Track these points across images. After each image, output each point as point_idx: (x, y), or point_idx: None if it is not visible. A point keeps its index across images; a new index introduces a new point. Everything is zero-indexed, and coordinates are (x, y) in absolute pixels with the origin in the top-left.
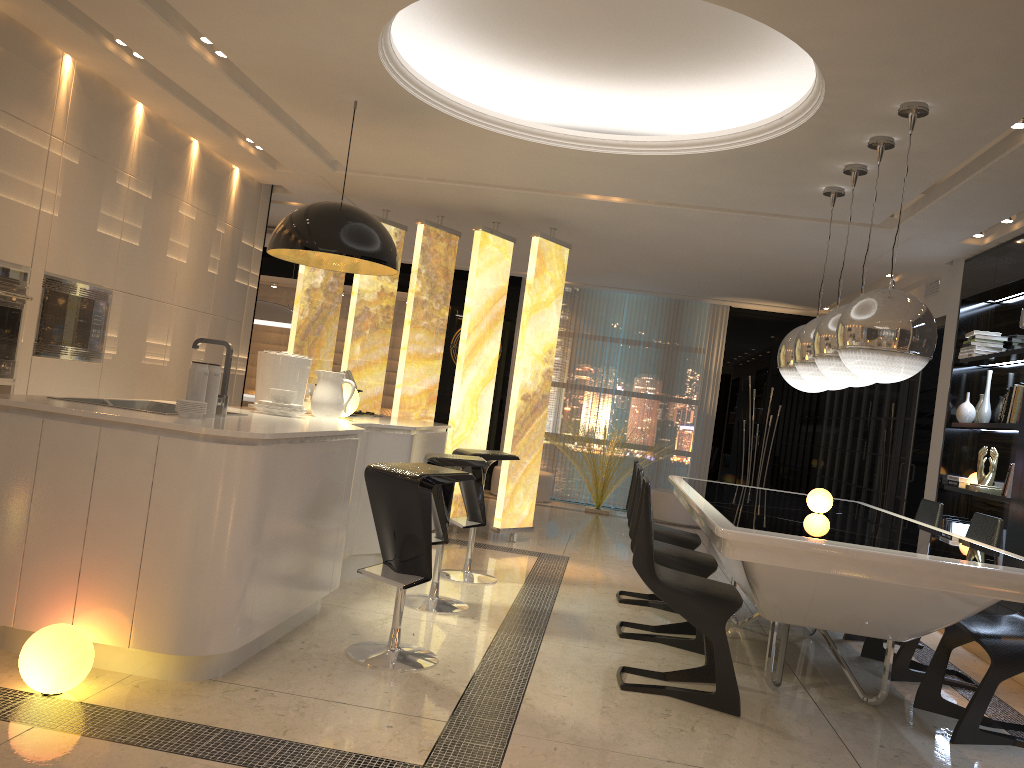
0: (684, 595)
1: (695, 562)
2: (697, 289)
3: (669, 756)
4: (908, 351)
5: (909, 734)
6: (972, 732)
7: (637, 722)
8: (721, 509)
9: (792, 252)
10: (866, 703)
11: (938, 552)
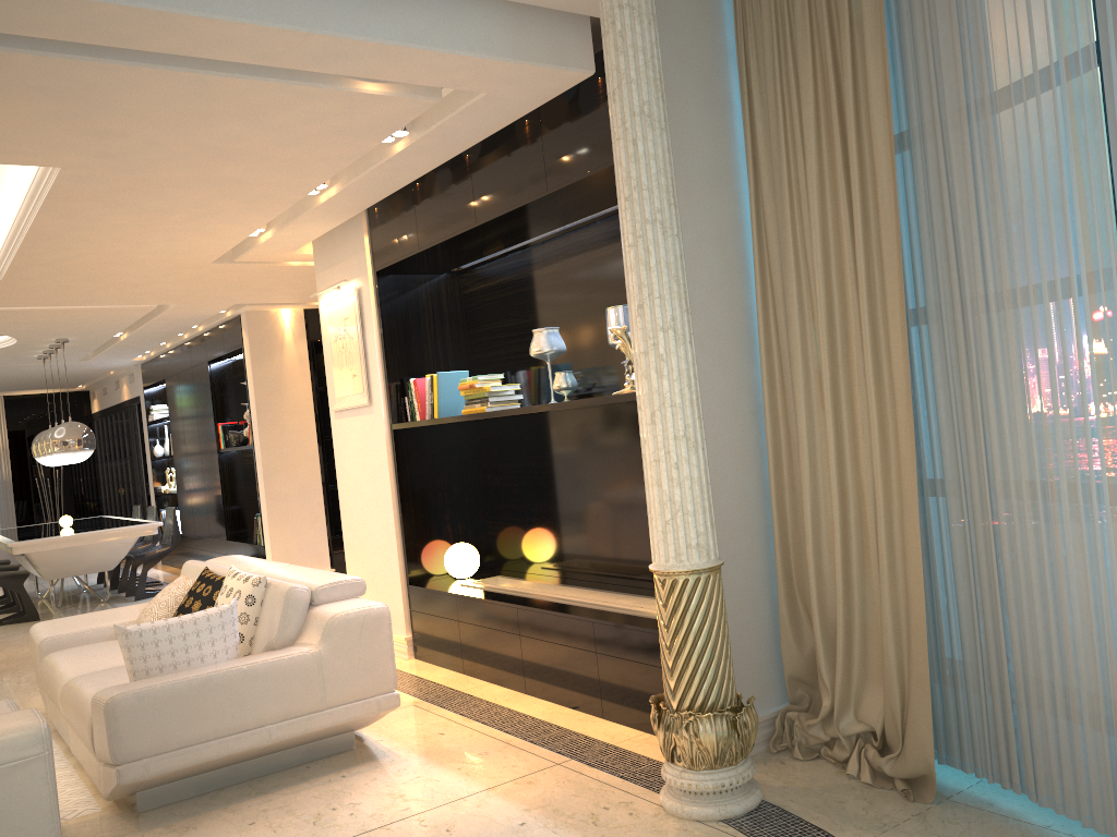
0: (1, 578)
1: (7, 568)
2: None
3: (8, 635)
4: (82, 449)
5: (118, 604)
6: (143, 594)
7: None
8: (12, 538)
9: (35, 372)
10: (103, 601)
11: (107, 528)
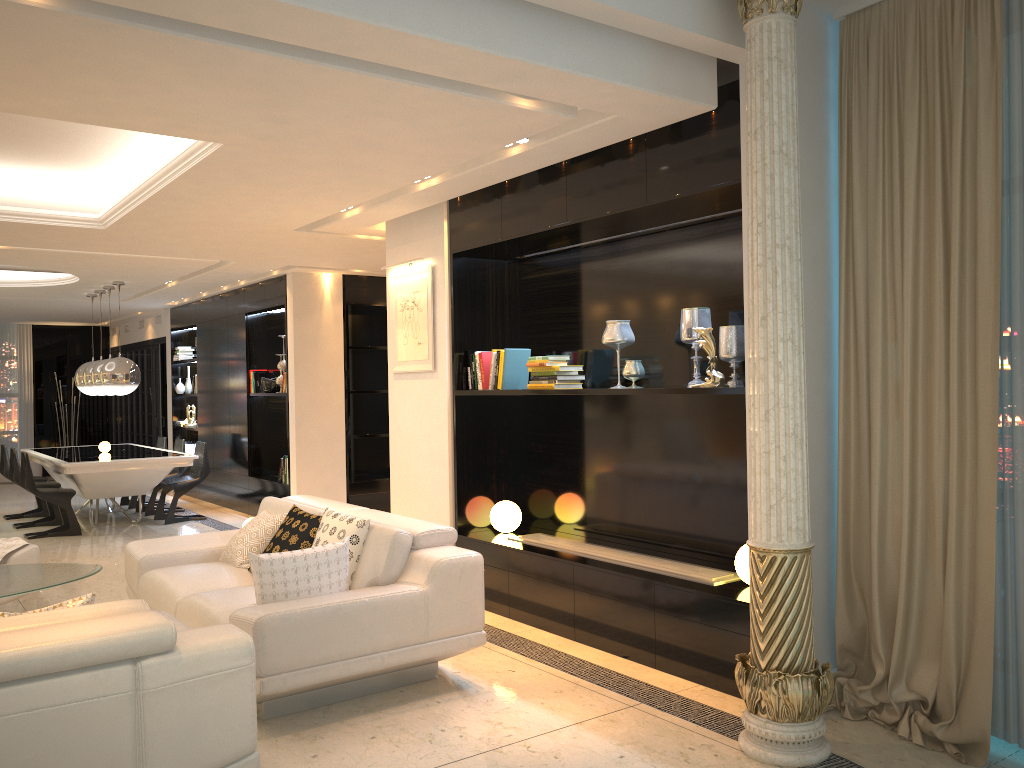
0: (51, 494)
1: (50, 485)
2: (7, 319)
3: (57, 546)
4: (129, 383)
5: (150, 526)
6: (172, 519)
7: (41, 543)
8: (60, 458)
9: (74, 307)
10: (135, 522)
11: (148, 456)
